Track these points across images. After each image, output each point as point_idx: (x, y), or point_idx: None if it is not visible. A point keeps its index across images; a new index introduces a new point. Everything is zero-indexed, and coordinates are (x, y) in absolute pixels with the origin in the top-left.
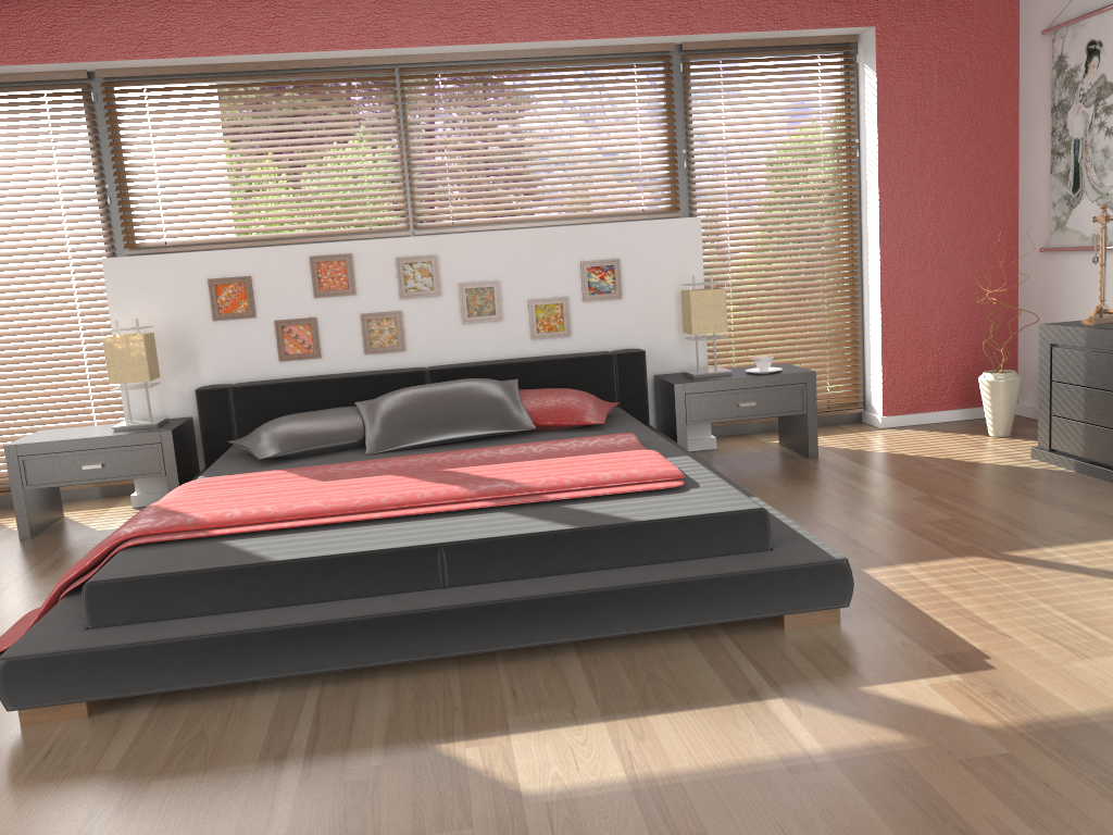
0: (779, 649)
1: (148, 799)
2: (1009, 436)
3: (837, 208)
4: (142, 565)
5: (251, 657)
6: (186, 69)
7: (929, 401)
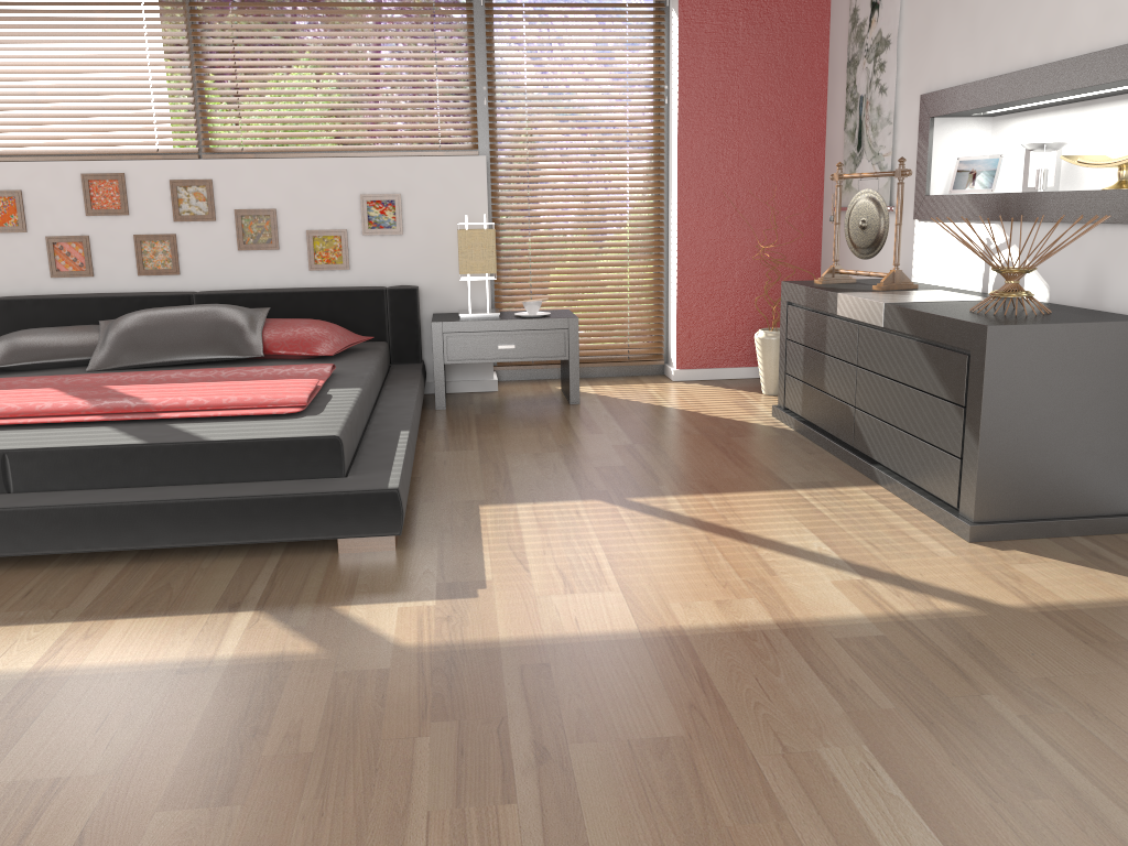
0: (311, 570)
1: None
2: None
3: (645, 155)
4: None
5: None
6: None
7: (725, 357)
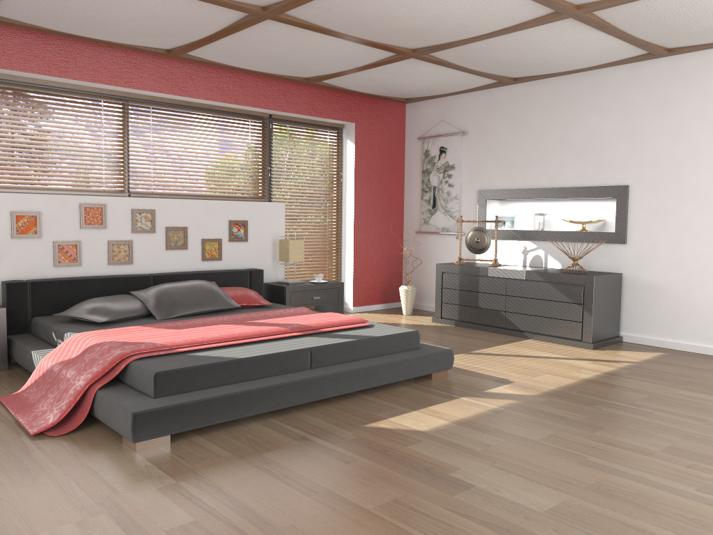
0: (440, 385)
1: (273, 458)
2: (411, 314)
3: (331, 204)
4: (170, 364)
5: (251, 403)
6: None
7: (370, 300)
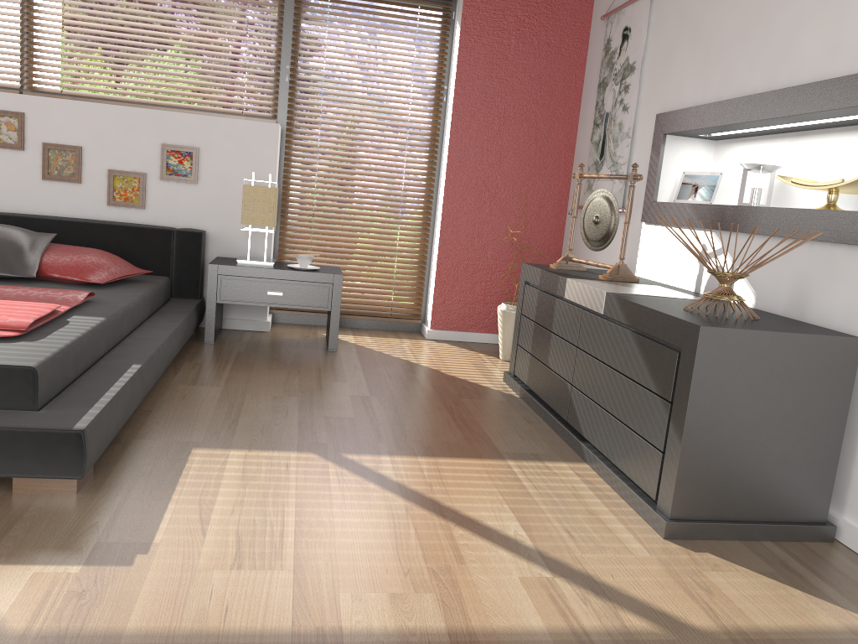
0: None
1: None
2: None
3: (422, 143)
4: None
5: None
6: None
7: (473, 323)
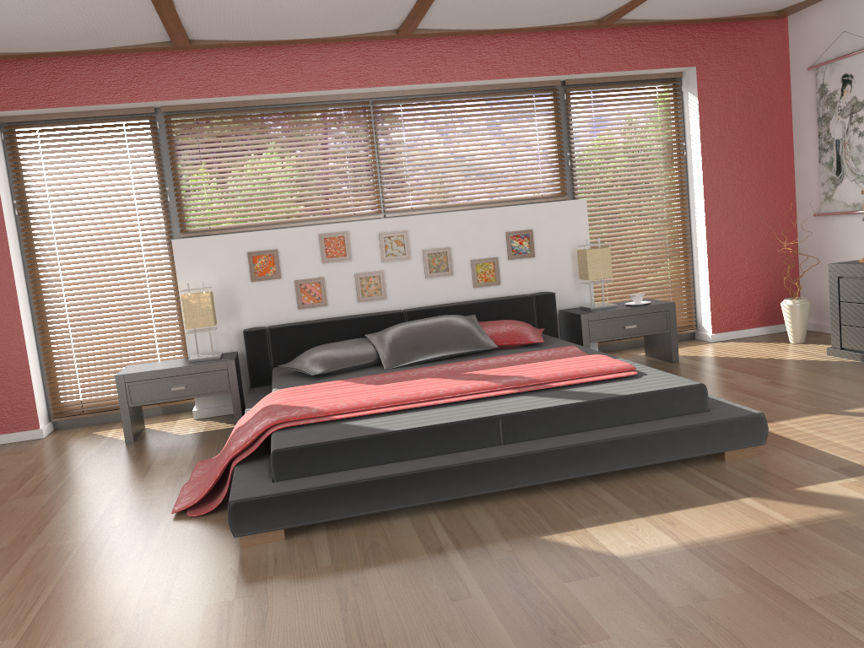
0: (729, 472)
1: (370, 578)
2: (804, 342)
3: (672, 190)
4: (302, 439)
5: (393, 493)
6: (224, 104)
7: (743, 322)
